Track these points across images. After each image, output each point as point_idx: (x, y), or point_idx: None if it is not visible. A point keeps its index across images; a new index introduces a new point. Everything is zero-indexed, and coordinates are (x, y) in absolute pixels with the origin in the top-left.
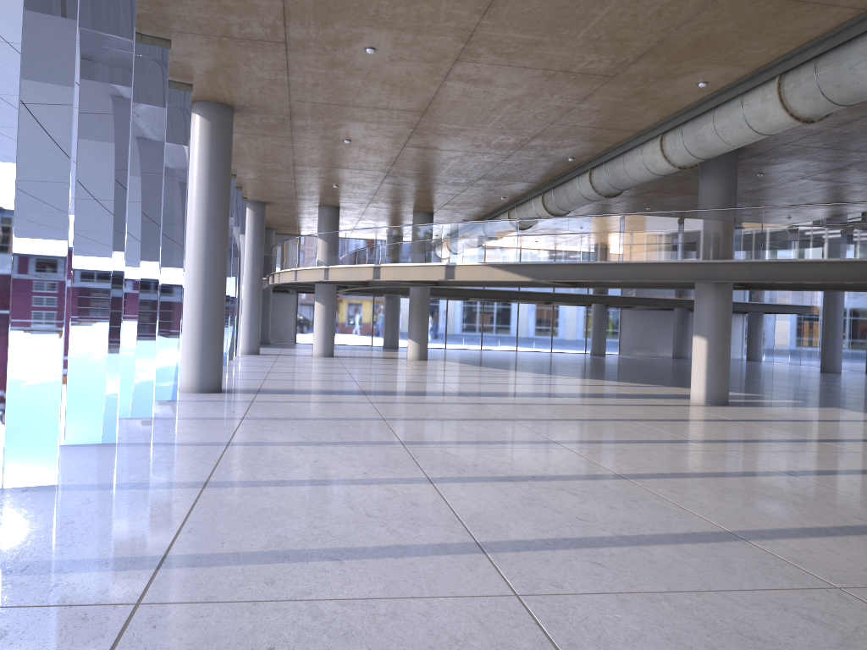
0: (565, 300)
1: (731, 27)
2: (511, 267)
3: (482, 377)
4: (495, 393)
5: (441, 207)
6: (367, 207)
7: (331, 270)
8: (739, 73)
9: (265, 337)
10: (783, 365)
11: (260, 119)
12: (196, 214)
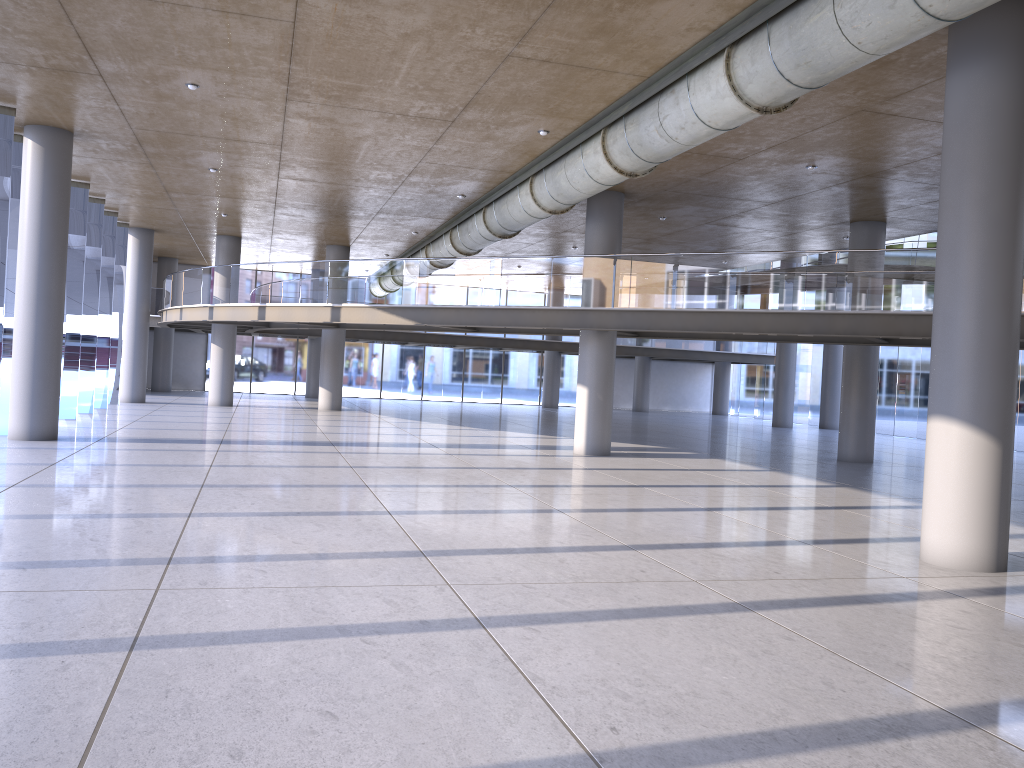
0: (508, 346)
1: (535, 85)
2: (397, 310)
3: (380, 427)
4: (371, 443)
5: (354, 241)
6: (272, 238)
7: (216, 309)
8: (572, 124)
9: (165, 383)
10: (745, 419)
11: (107, 145)
12: (27, 247)
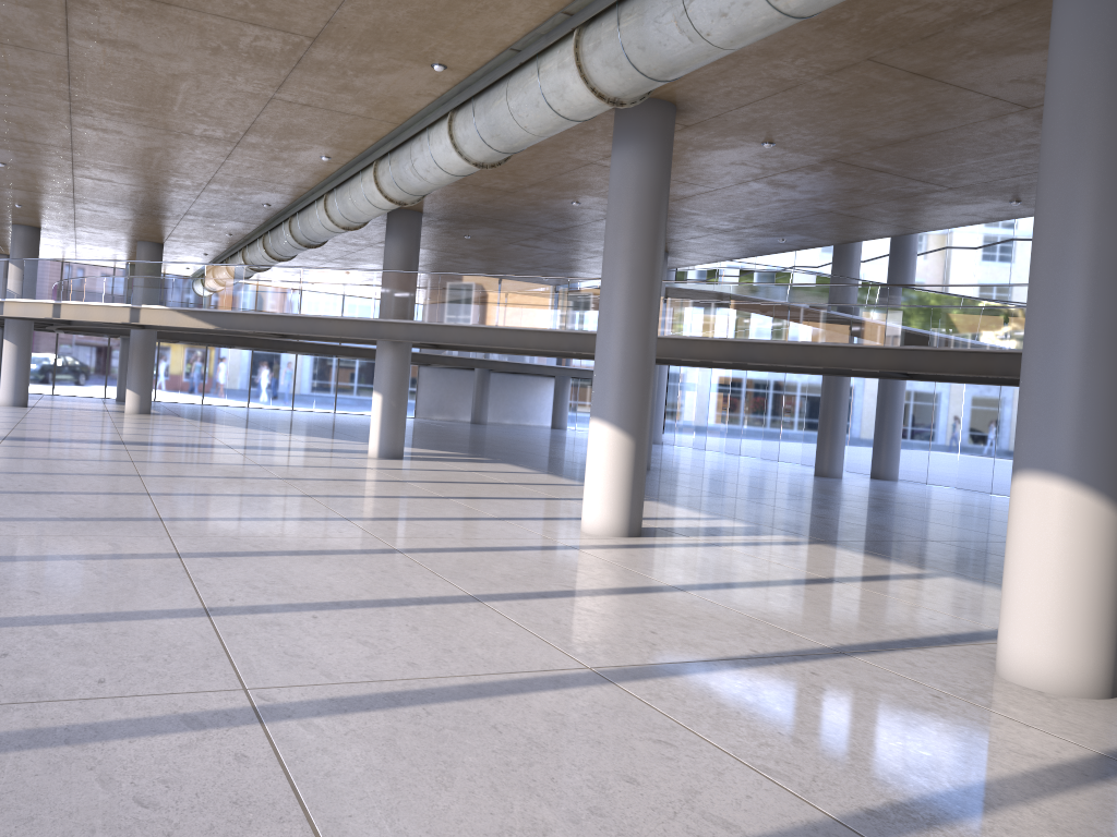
0: (338, 353)
1: (304, 121)
2: (197, 314)
3: (183, 430)
4: (165, 443)
5: (167, 239)
6: (75, 231)
7: (6, 304)
8: (349, 153)
9: None
10: (579, 433)
11: None
12: None
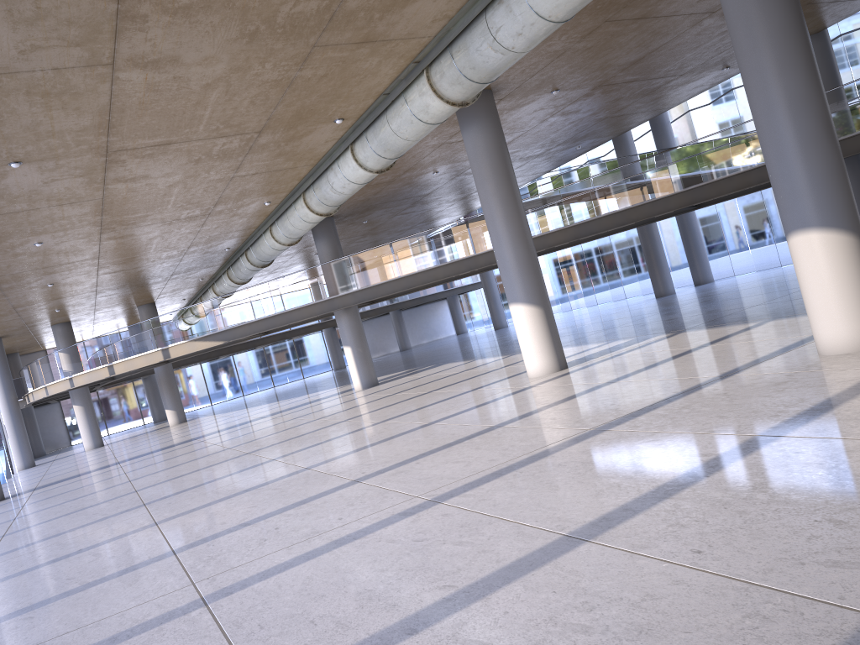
0: (294, 335)
1: (253, 184)
2: (208, 337)
3: (221, 421)
4: (220, 430)
5: (158, 297)
6: (94, 315)
7: (74, 378)
8: (283, 194)
9: (39, 450)
10: (478, 331)
11: None
12: None
